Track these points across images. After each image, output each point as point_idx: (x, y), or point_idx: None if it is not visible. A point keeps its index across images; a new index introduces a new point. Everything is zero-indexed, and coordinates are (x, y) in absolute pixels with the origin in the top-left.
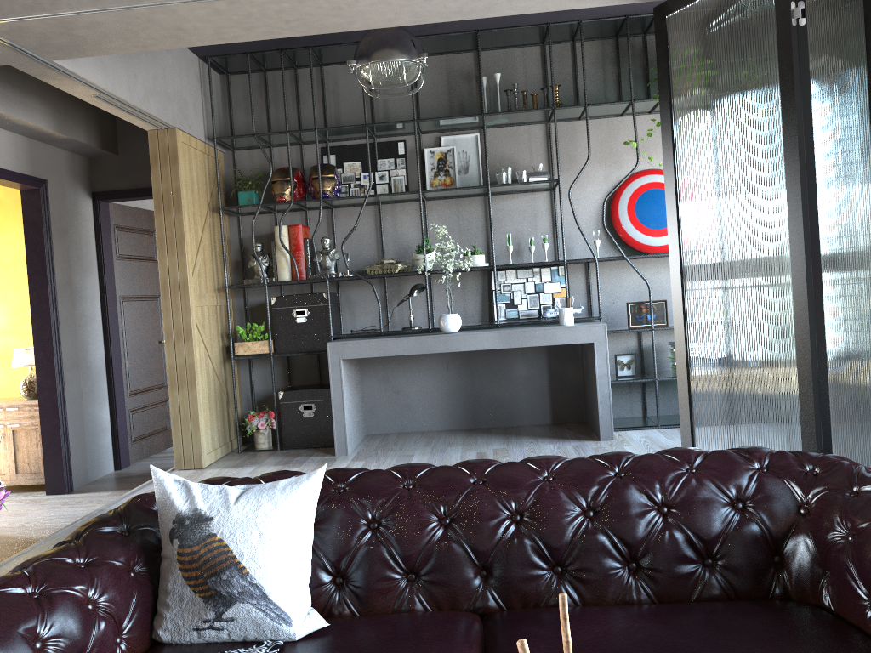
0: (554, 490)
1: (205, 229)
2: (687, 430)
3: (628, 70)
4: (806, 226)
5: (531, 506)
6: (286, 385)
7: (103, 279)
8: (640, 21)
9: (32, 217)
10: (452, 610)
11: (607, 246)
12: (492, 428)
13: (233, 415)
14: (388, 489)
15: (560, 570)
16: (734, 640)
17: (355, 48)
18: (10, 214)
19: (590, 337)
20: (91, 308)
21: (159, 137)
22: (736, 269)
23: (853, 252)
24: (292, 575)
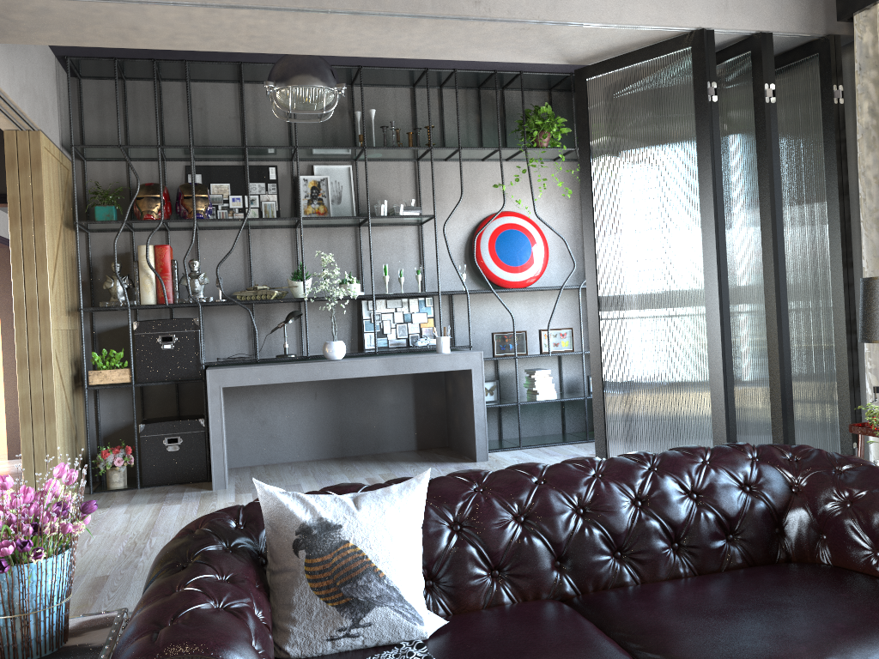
0: (608, 484)
1: (60, 244)
2: (602, 442)
3: (488, 119)
4: (718, 265)
5: (591, 500)
6: (138, 418)
7: None
8: (504, 77)
9: None
10: (536, 599)
11: (469, 280)
12: (360, 456)
13: (80, 452)
14: (463, 493)
15: (620, 554)
16: (795, 590)
17: (234, 67)
18: None
19: (468, 364)
20: None
21: (18, 138)
22: (652, 300)
23: (739, 289)
24: (418, 576)
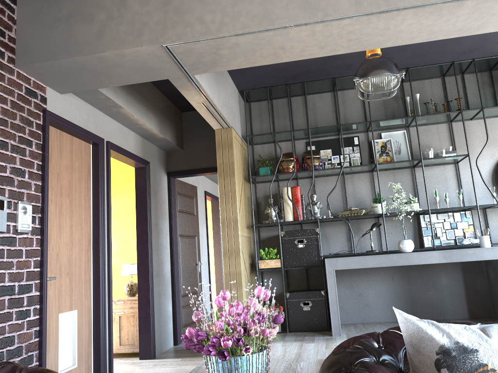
0: None
1: (242, 189)
2: None
3: None
4: None
5: None
6: (285, 290)
7: (171, 223)
8: None
9: (141, 183)
10: None
11: (497, 198)
12: None
13: None
14: None
15: None
16: None
17: (330, 82)
18: (122, 184)
19: None
20: (165, 240)
21: (222, 133)
22: None
23: None
24: None
